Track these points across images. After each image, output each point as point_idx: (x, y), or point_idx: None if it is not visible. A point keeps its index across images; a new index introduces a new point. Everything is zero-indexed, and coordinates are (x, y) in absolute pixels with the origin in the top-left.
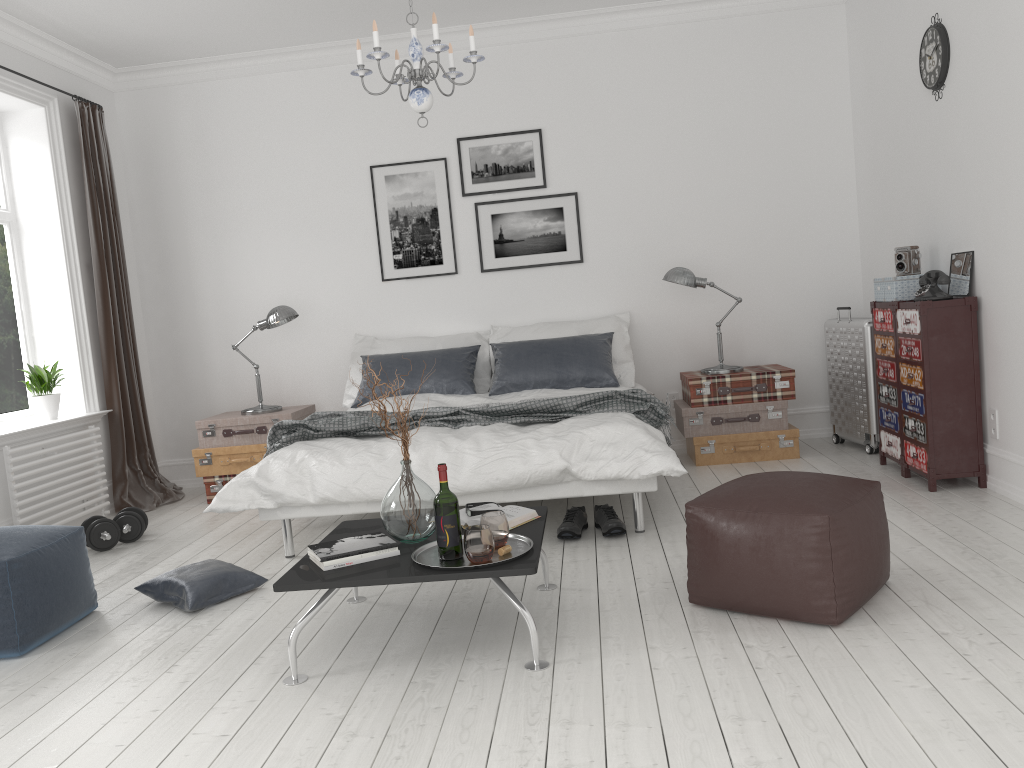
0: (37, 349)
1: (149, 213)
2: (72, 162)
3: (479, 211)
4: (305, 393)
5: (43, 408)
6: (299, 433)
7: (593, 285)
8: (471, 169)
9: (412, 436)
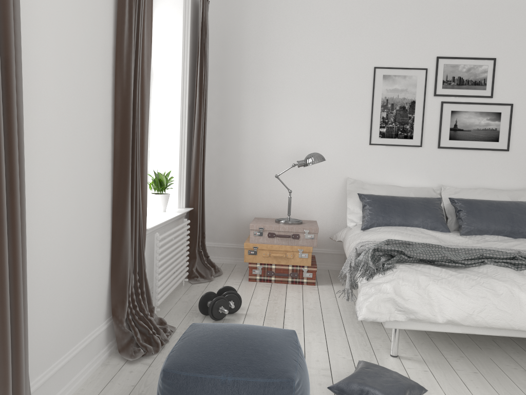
0: (150, 159)
1: (218, 77)
2: (191, 34)
3: (443, 107)
4: (304, 211)
5: (160, 203)
6: (398, 257)
7: (512, 167)
8: (443, 78)
9: (505, 276)
